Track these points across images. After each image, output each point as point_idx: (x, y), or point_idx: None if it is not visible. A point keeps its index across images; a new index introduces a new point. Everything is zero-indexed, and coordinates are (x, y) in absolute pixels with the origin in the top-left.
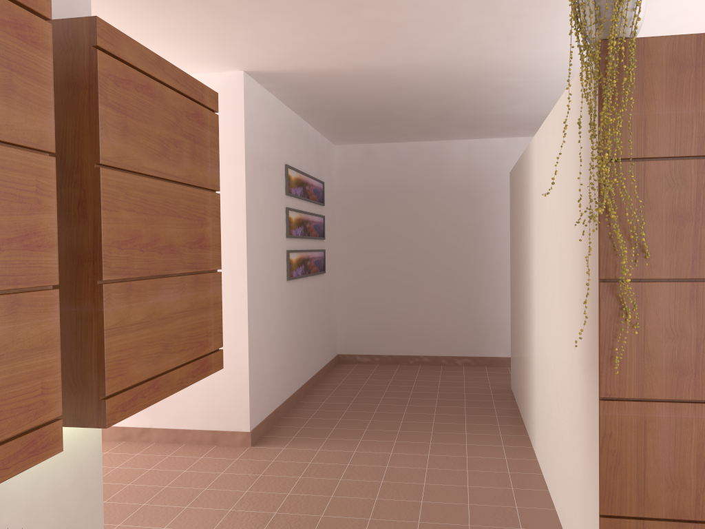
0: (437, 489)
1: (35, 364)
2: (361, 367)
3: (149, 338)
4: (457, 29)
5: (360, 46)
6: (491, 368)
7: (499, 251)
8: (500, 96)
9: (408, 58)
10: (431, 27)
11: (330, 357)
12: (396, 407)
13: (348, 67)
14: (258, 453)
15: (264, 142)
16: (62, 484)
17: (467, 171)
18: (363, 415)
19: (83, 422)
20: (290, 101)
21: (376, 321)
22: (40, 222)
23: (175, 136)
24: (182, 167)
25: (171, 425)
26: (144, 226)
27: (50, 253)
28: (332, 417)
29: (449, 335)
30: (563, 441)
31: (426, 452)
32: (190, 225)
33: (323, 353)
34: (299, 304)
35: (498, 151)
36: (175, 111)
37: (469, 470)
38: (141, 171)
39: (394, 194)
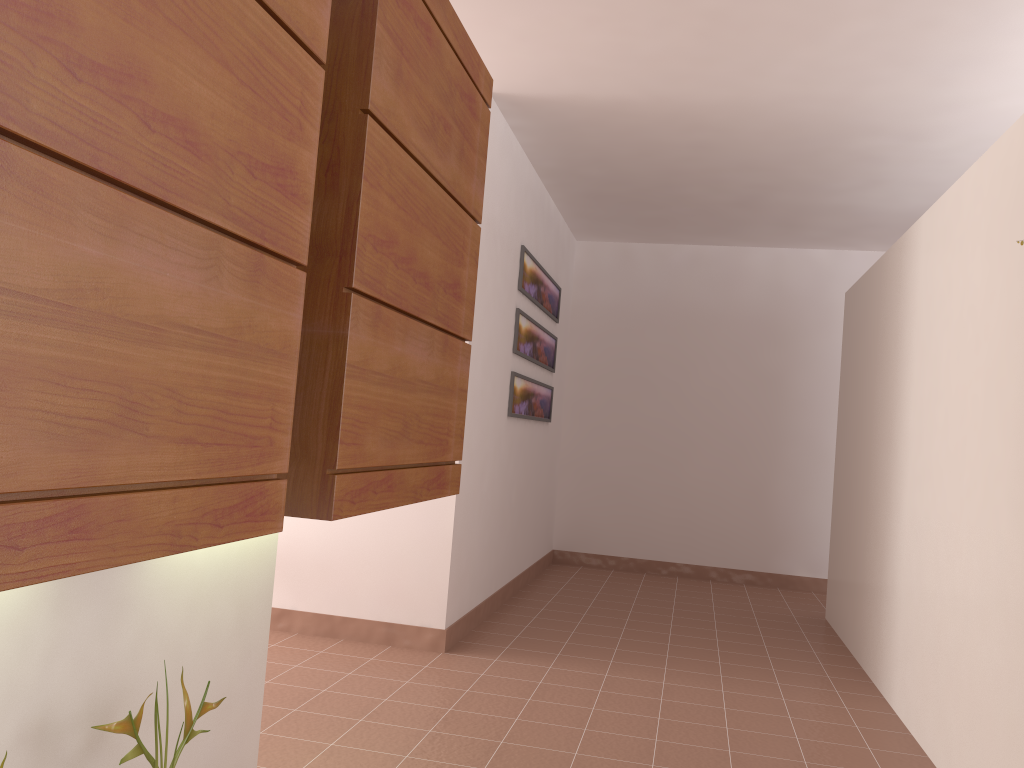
0: (749, 737)
1: (268, 376)
2: (589, 571)
3: (389, 404)
4: (829, 41)
5: (675, 61)
6: (788, 591)
7: (811, 415)
8: (851, 171)
9: (738, 90)
10: (791, 34)
11: (543, 551)
12: (656, 625)
13: (644, 99)
14: (457, 662)
15: (502, 204)
16: (220, 629)
17: (770, 294)
18: (606, 630)
19: (295, 508)
20: (539, 154)
21: (615, 504)
22: (299, 159)
23: (446, 115)
24: (448, 166)
25: (324, 608)
26: (402, 230)
27: (303, 212)
28: (559, 628)
29: (725, 536)
30: (979, 667)
31: (718, 687)
32: (447, 257)
33: (537, 541)
34: (517, 456)
35: (820, 268)
36: (449, 79)
37: (793, 718)
38: (408, 146)
39: (658, 319)
